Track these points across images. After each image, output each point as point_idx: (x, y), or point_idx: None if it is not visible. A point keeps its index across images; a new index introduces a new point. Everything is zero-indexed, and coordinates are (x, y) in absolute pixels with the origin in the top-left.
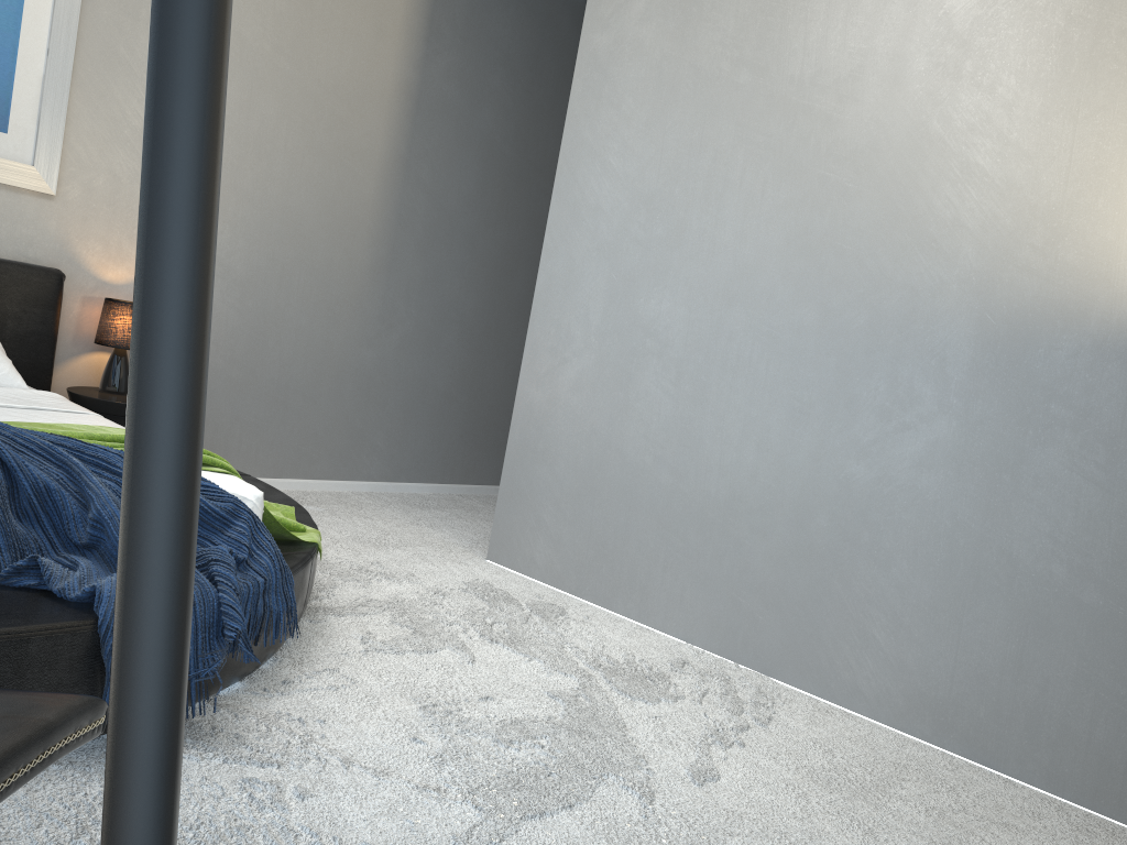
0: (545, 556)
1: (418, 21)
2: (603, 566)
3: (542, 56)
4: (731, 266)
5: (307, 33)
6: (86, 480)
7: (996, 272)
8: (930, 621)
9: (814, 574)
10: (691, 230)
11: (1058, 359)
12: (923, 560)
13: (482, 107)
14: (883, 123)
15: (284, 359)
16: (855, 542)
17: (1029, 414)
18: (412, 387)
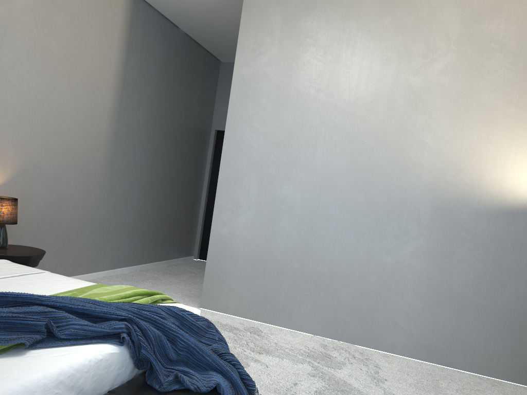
0: (234, 303)
1: (123, 42)
2: (267, 305)
3: (169, 59)
4: (322, 176)
5: (79, 49)
6: (169, 327)
7: (437, 183)
8: (422, 315)
9: (371, 301)
10: (301, 159)
11: (463, 216)
12: (417, 292)
13: (147, 83)
14: (387, 123)
15: (68, 215)
16: (388, 287)
17: (454, 236)
18: (120, 221)
